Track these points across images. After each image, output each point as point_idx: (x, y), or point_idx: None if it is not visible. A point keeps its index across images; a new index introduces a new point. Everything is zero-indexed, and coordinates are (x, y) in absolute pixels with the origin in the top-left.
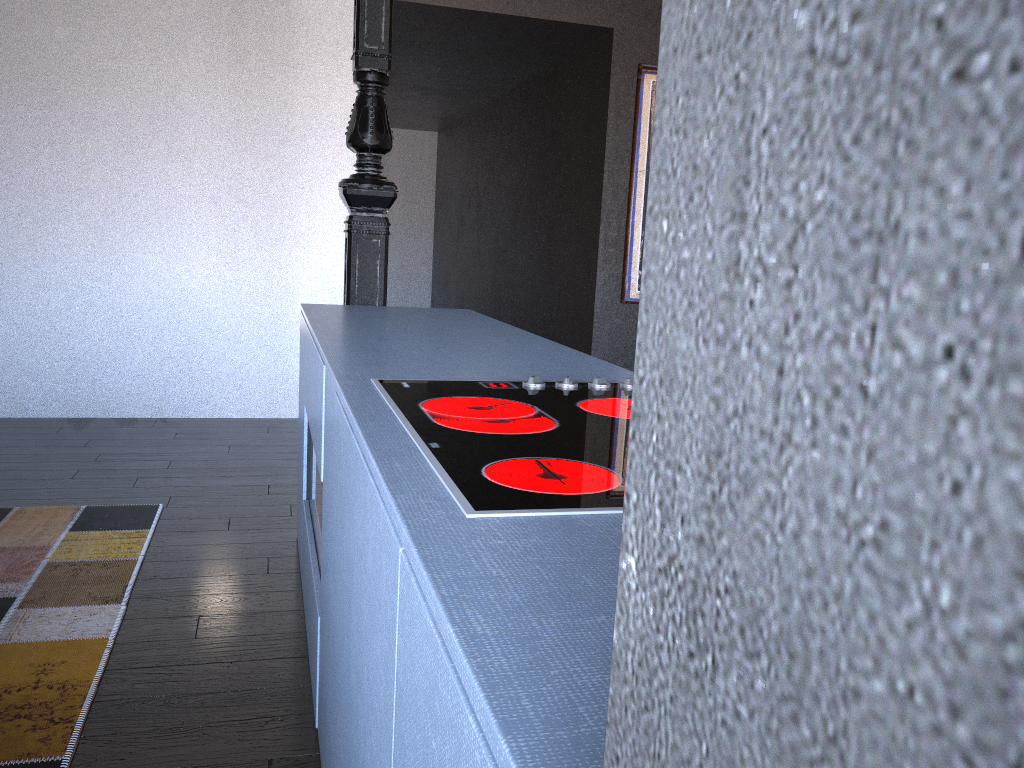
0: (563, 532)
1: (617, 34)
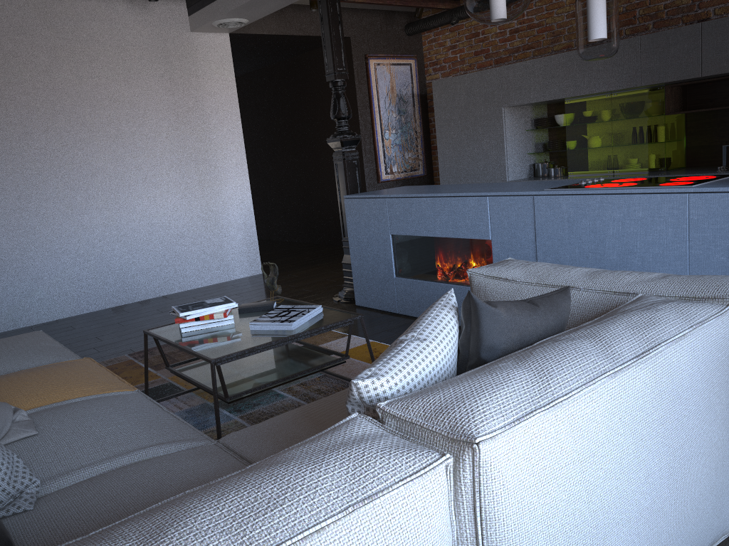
0: (711, 184)
1: (352, 40)
